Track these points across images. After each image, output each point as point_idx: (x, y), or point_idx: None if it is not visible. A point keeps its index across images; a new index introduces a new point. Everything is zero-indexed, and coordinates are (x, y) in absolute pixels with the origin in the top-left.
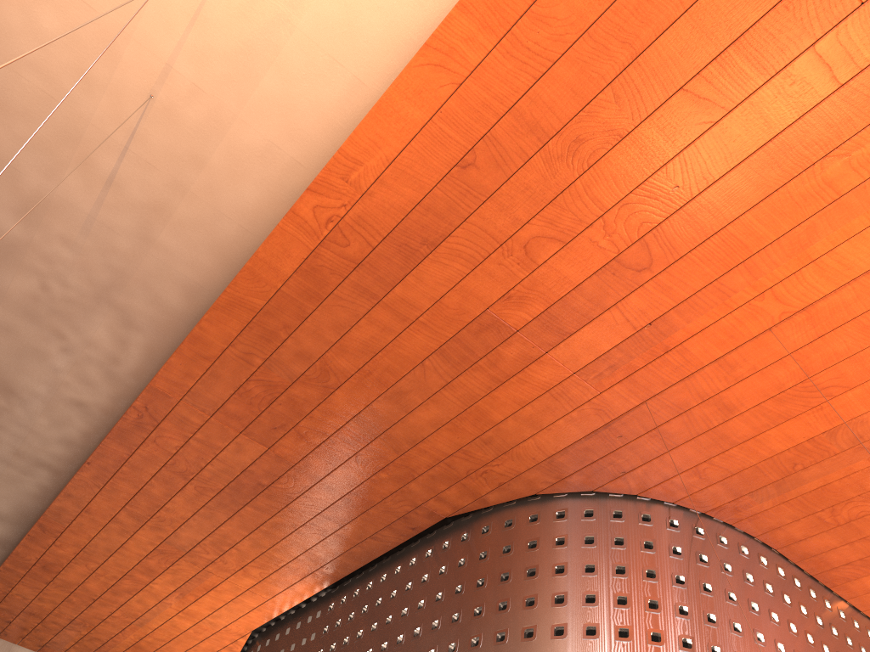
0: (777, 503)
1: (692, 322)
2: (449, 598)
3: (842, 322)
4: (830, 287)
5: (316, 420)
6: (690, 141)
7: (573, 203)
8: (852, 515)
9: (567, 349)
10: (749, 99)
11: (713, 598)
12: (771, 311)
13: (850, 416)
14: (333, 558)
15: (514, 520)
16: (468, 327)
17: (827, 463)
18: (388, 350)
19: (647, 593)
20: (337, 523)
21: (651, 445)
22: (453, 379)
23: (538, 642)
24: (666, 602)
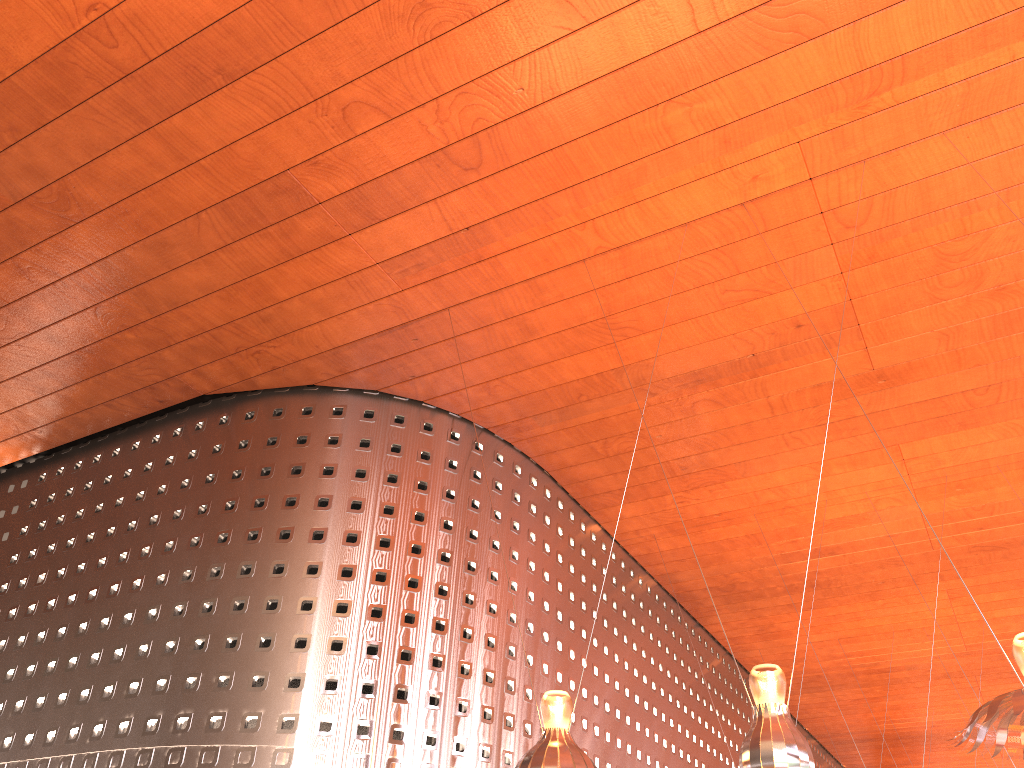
0: (558, 428)
1: (510, 236)
2: (198, 487)
3: (650, 268)
4: (647, 232)
5: (45, 256)
6: (544, 43)
7: (407, 75)
8: (621, 449)
9: (373, 236)
10: (611, 18)
11: (479, 515)
12: (588, 242)
13: (638, 358)
14: (51, 421)
15: (285, 410)
16: (261, 186)
17: (609, 398)
18: (155, 190)
19: (416, 505)
20: (61, 382)
21: (446, 353)
22: (234, 241)
23: (294, 544)
24: (433, 515)
